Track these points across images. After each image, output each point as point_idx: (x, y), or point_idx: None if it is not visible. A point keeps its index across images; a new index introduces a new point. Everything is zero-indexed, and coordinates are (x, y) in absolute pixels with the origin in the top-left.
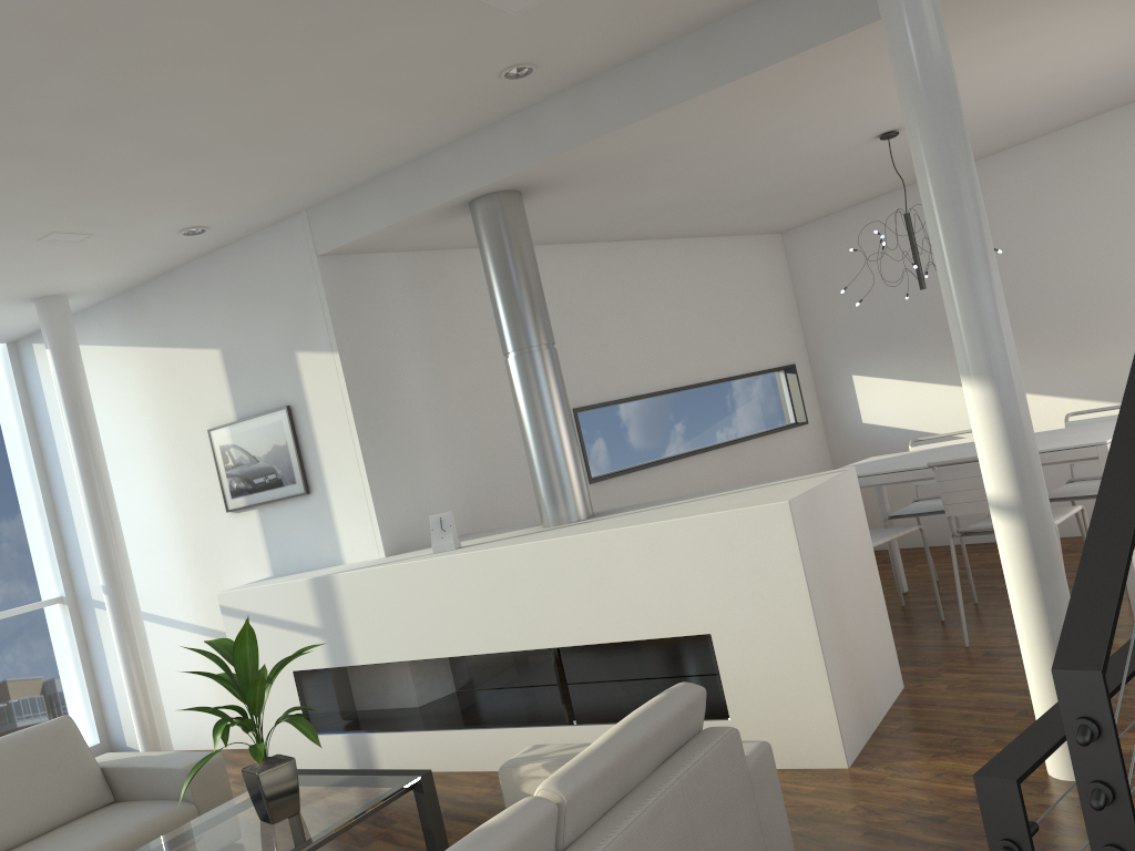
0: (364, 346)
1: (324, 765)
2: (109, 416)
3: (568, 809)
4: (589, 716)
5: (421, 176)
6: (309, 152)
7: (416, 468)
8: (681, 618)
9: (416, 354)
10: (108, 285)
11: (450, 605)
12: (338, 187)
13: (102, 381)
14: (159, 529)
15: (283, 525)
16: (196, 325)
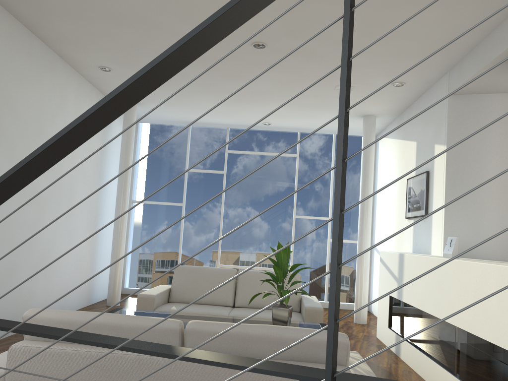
0: (463, 143)
1: (389, 344)
2: (388, 169)
3: (187, 334)
4: (461, 375)
5: (487, 46)
6: (411, 39)
7: (478, 214)
8: (505, 336)
9: (499, 151)
10: (387, 111)
11: (429, 284)
12: (453, 57)
13: (389, 154)
14: (391, 221)
15: (418, 229)
16: (412, 130)
